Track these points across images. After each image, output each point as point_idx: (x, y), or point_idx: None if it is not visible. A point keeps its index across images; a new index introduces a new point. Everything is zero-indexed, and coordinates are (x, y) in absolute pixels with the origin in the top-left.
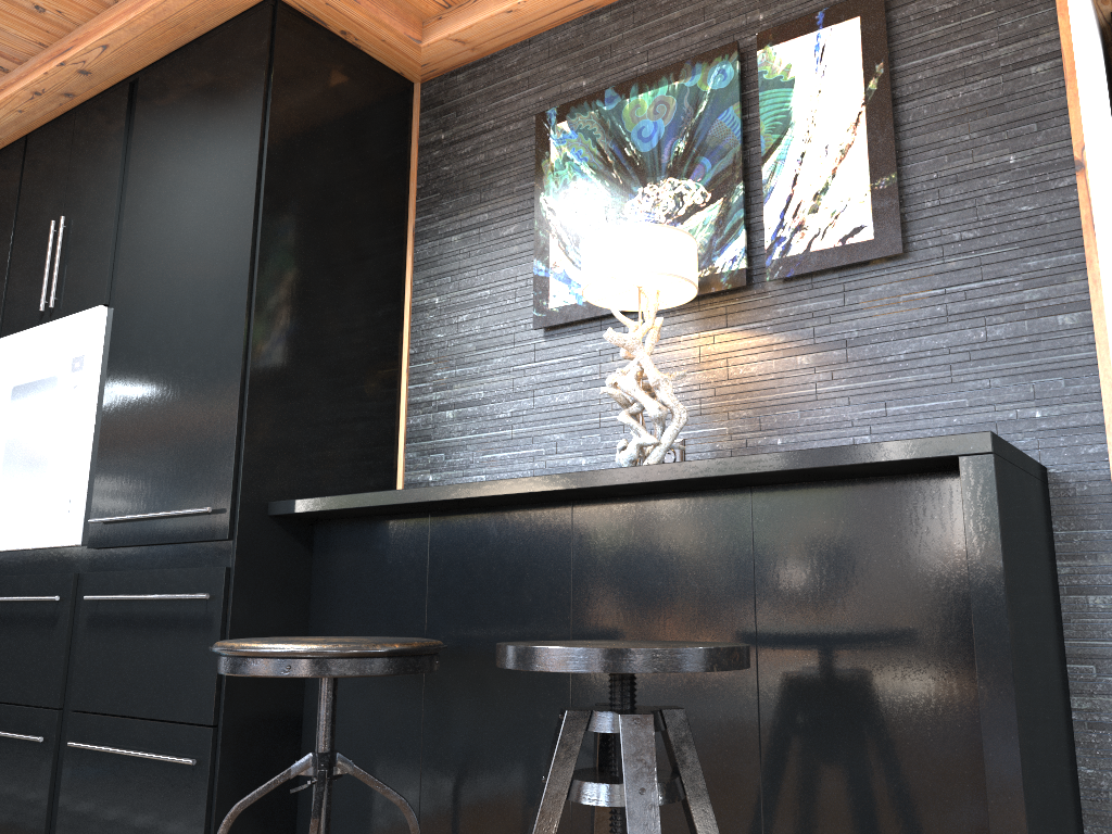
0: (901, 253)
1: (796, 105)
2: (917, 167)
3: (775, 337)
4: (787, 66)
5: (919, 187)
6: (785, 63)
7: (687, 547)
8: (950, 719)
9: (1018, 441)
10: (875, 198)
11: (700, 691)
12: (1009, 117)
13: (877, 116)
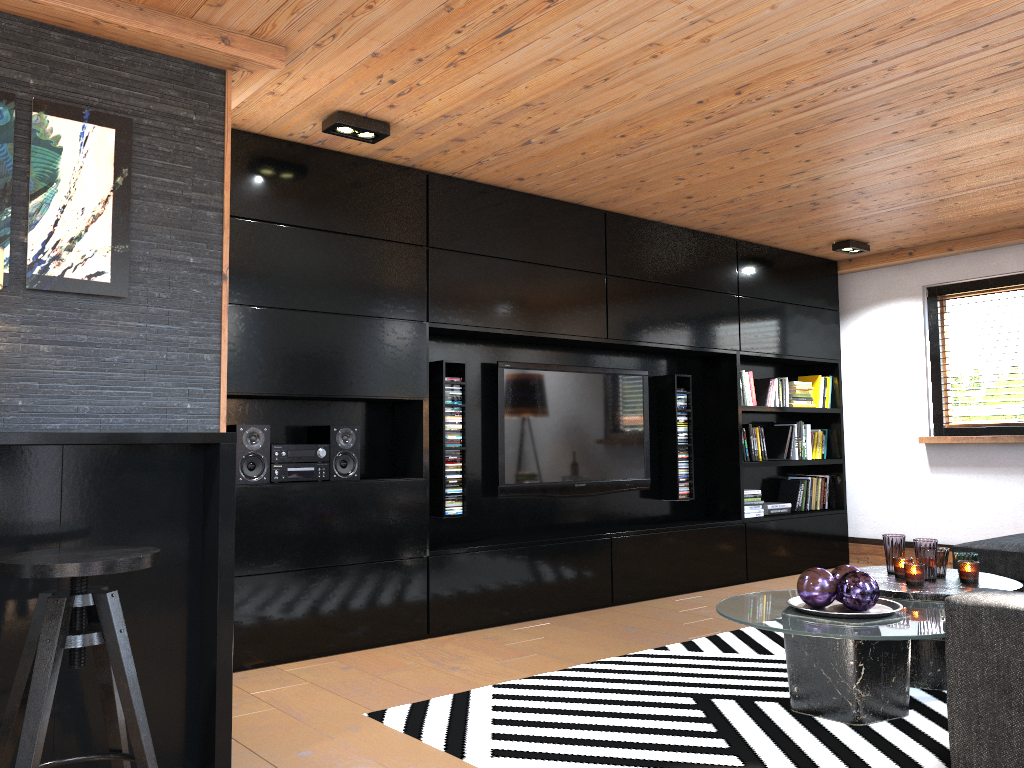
0: (127, 297)
1: (63, 169)
2: (138, 244)
3: (24, 328)
4: (58, 137)
5: (138, 256)
6: (56, 133)
7: (8, 484)
8: (176, 571)
9: (177, 419)
10: (114, 256)
11: (13, 578)
12: (193, 235)
13: (121, 203)
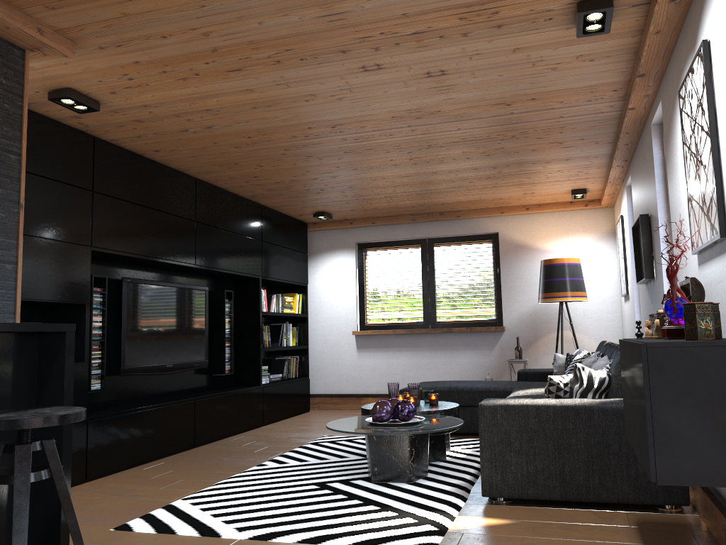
0: None
1: None
2: None
3: None
4: None
5: None
6: None
7: None
8: None
9: None
10: None
11: None
12: (1, 172)
13: None
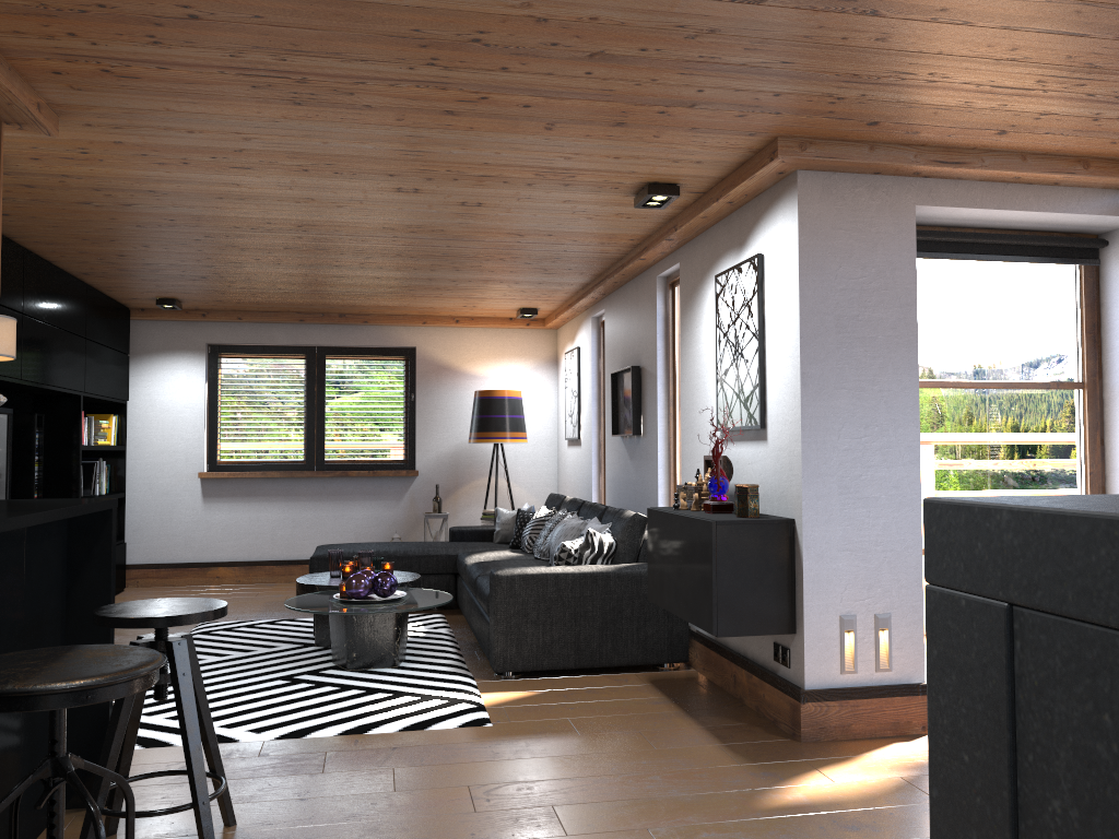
0: None
1: None
2: None
3: None
4: None
5: None
6: None
7: (8, 558)
8: (58, 630)
9: None
10: None
11: (9, 649)
12: None
13: None
